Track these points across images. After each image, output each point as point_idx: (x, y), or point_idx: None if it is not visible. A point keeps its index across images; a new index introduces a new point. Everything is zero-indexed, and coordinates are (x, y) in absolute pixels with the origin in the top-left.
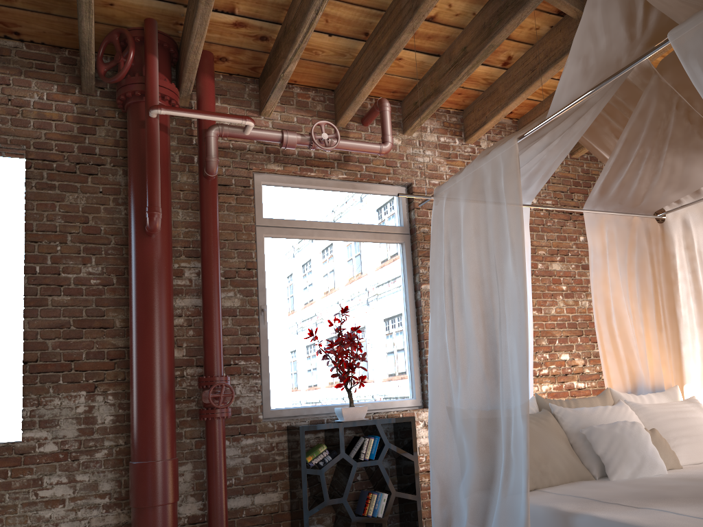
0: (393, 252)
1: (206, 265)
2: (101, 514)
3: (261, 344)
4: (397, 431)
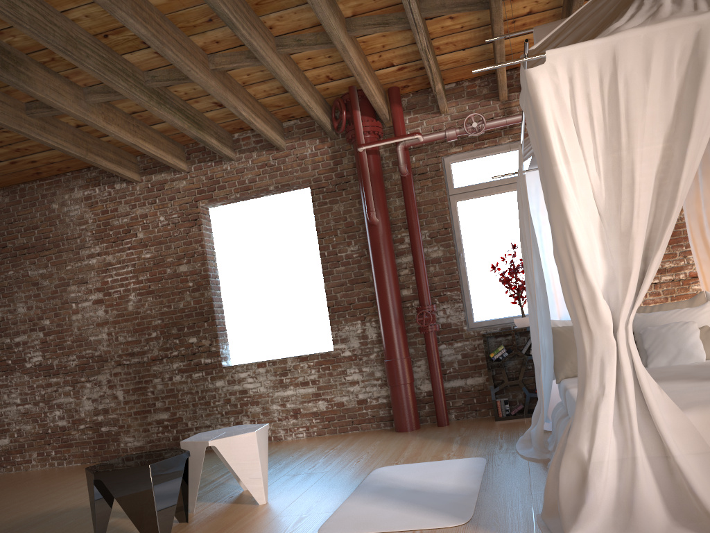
0: None
1: (410, 235)
2: (378, 389)
3: (462, 278)
4: None
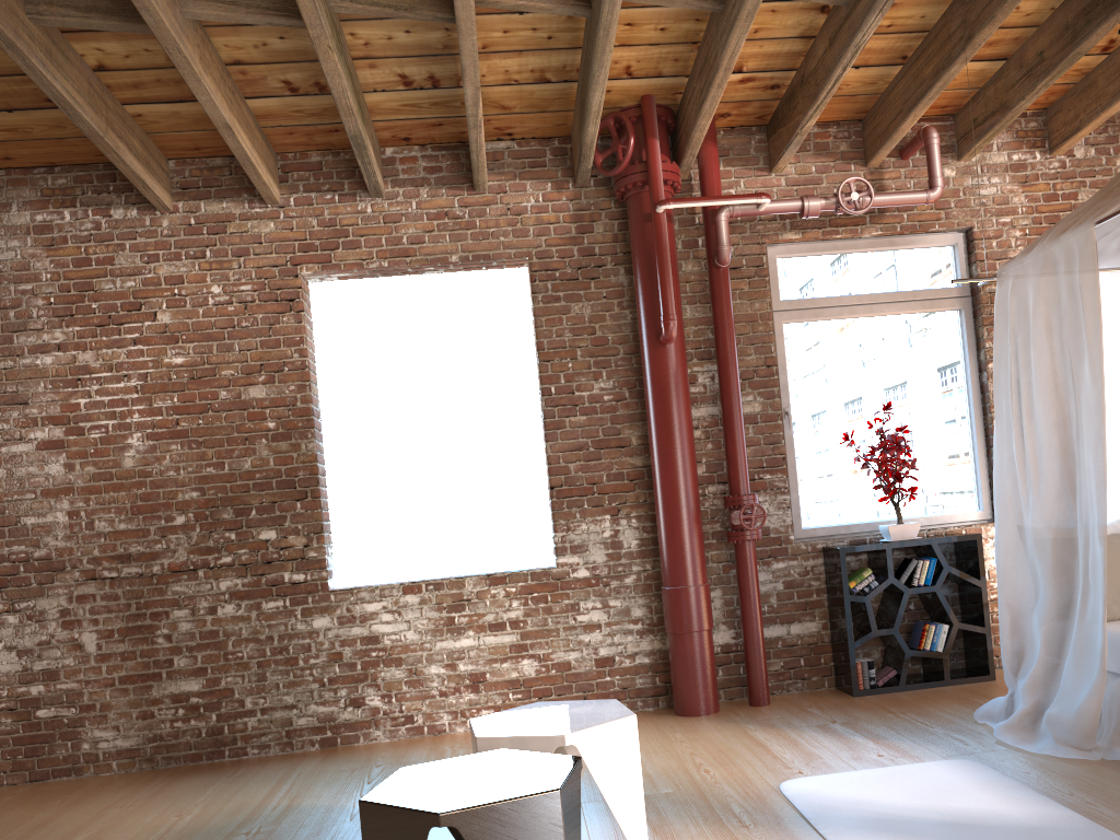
0: (948, 323)
1: (723, 370)
2: (636, 640)
3: (787, 454)
4: (959, 551)
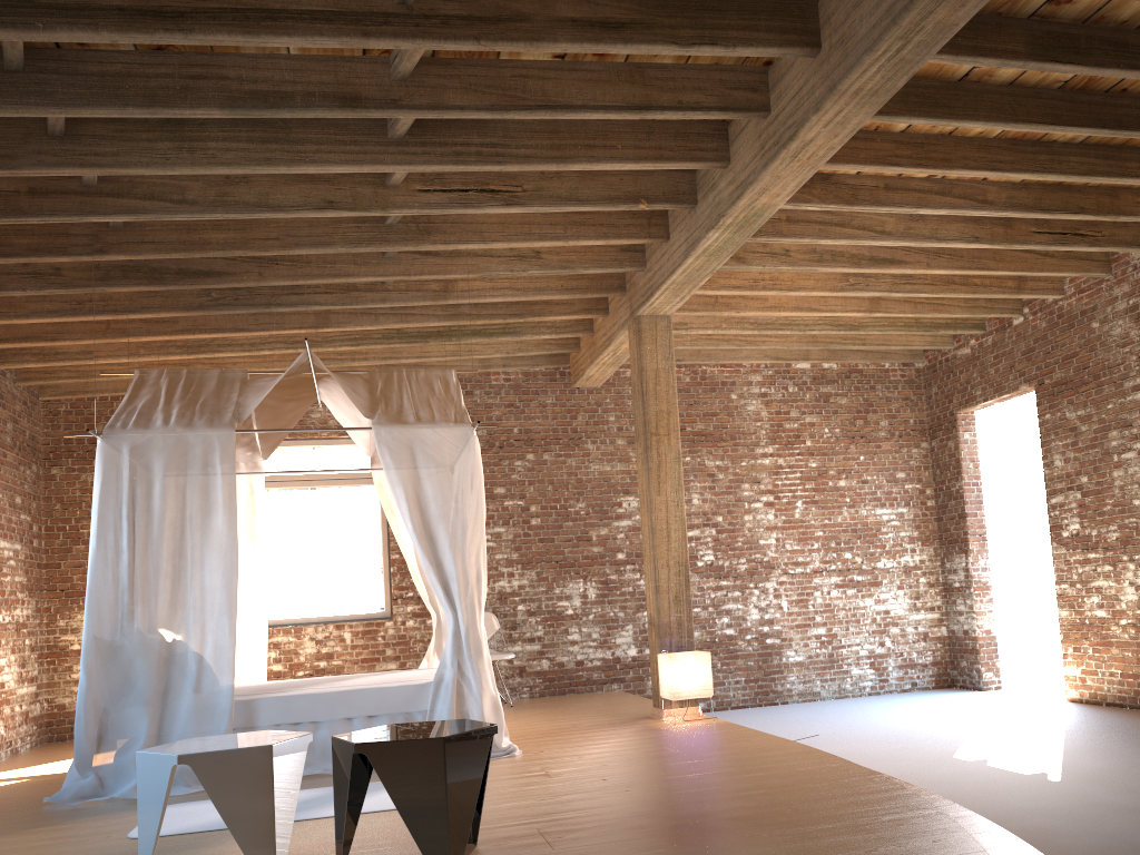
0: None
1: None
2: None
3: None
4: None
